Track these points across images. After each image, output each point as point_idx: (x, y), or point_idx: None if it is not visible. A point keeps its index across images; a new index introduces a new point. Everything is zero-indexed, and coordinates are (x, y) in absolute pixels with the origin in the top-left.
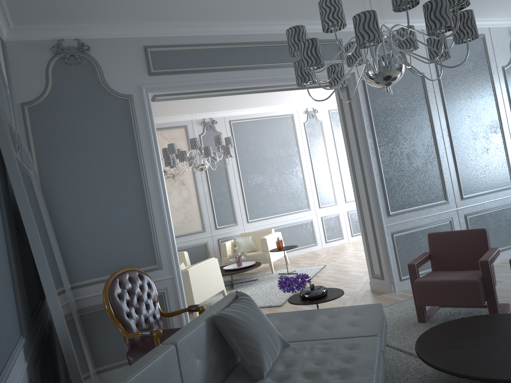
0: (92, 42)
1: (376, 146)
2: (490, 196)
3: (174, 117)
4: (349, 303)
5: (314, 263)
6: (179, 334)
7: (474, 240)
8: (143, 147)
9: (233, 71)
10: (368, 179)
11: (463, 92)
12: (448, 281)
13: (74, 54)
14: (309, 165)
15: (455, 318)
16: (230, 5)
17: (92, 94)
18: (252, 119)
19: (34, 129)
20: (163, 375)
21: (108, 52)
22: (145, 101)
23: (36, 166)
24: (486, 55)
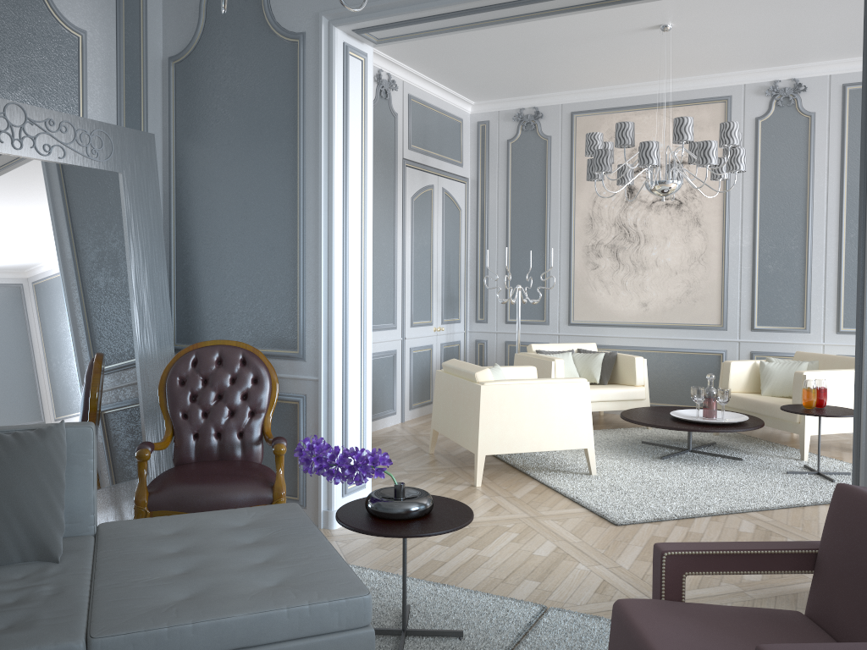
0: None
1: None
2: None
3: (703, 79)
4: (711, 591)
5: None
6: None
7: None
8: (308, 133)
9: None
10: (866, 265)
11: None
12: None
13: None
14: None
15: None
16: None
17: (250, 36)
18: None
19: (178, 99)
20: None
21: None
22: (321, 45)
23: (173, 156)
24: None
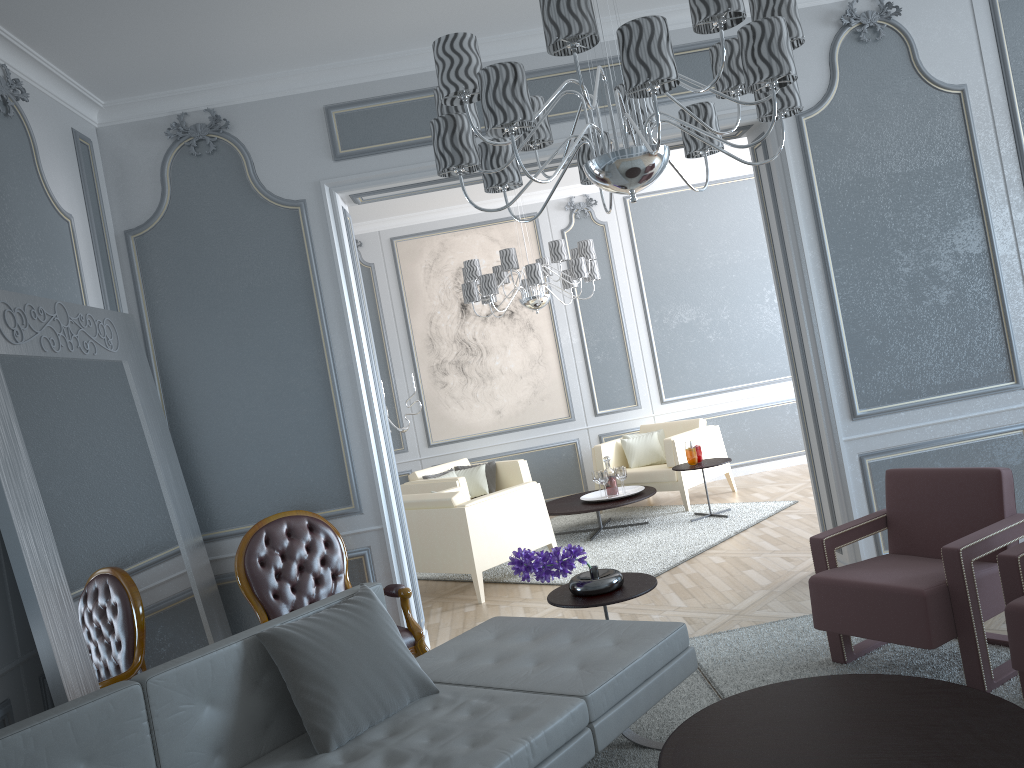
0: (234, 112)
1: (826, 266)
2: None
3: (511, 199)
4: (754, 597)
5: (780, 494)
6: (171, 663)
7: (975, 494)
8: (326, 294)
9: None
10: (806, 339)
11: None
12: (869, 586)
13: (204, 137)
14: None
15: (912, 662)
16: (461, 11)
17: (237, 205)
18: (673, 191)
19: (146, 274)
20: (99, 732)
21: (261, 125)
22: (327, 211)
23: (150, 336)
24: None
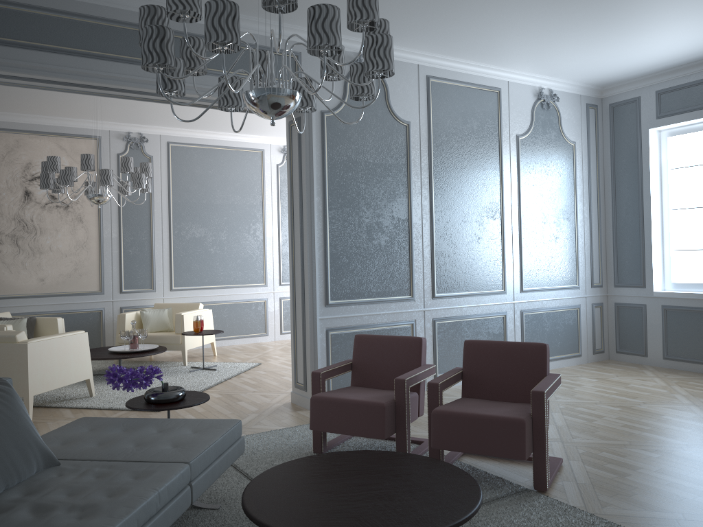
0: None
1: (325, 208)
2: (472, 300)
3: (82, 121)
4: (249, 417)
5: (248, 359)
6: None
7: (407, 351)
8: None
9: (126, 64)
10: (307, 251)
11: (459, 158)
12: (351, 401)
13: None
14: (275, 224)
15: None
16: None
17: None
18: (203, 147)
19: None
20: None
21: None
22: None
23: None
24: (499, 116)
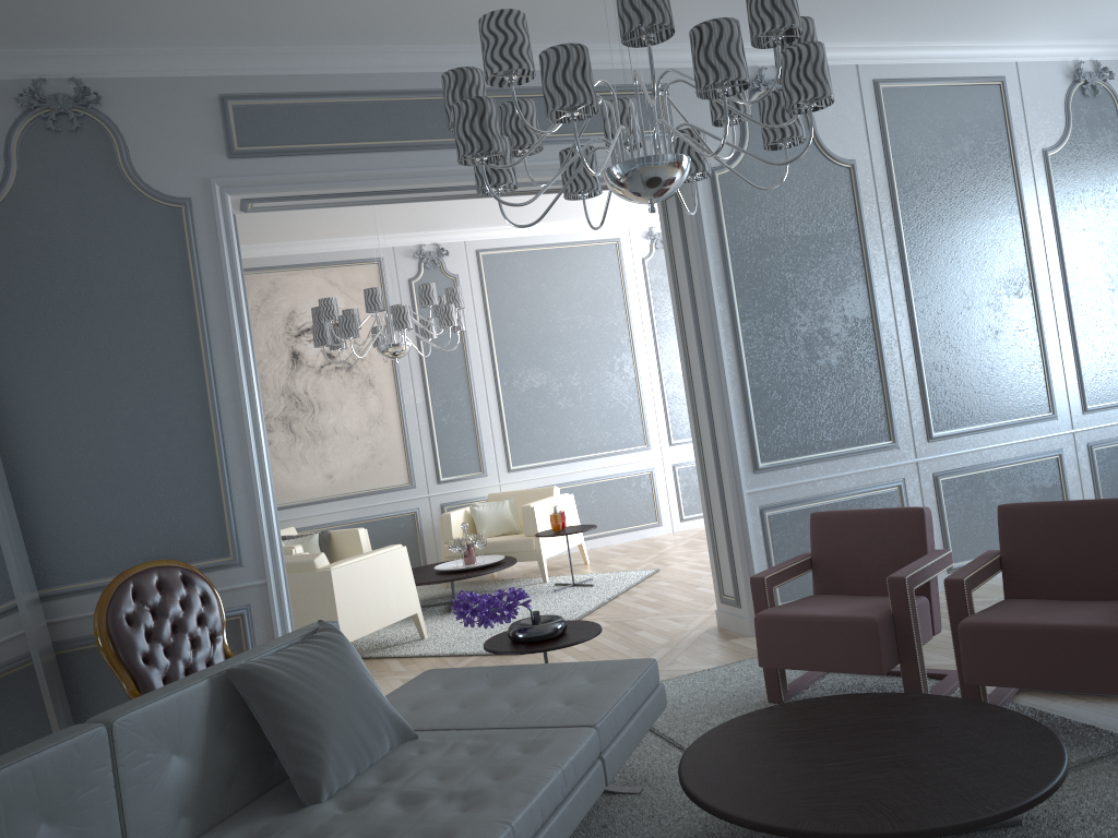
0: (106, 86)
1: (734, 320)
2: (998, 436)
3: (355, 240)
4: (658, 654)
5: (638, 565)
6: (132, 703)
7: (900, 532)
8: (211, 309)
9: (417, 151)
10: (714, 391)
11: (946, 205)
12: (820, 618)
13: (67, 110)
14: (651, 351)
15: None
16: (398, 11)
17: (104, 196)
18: (528, 249)
19: None
20: (62, 784)
21: (140, 106)
22: (218, 213)
23: None
24: (1007, 124)
